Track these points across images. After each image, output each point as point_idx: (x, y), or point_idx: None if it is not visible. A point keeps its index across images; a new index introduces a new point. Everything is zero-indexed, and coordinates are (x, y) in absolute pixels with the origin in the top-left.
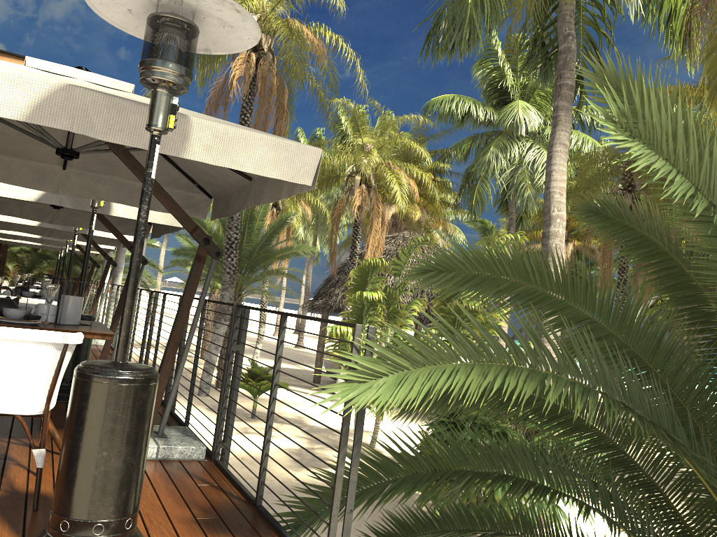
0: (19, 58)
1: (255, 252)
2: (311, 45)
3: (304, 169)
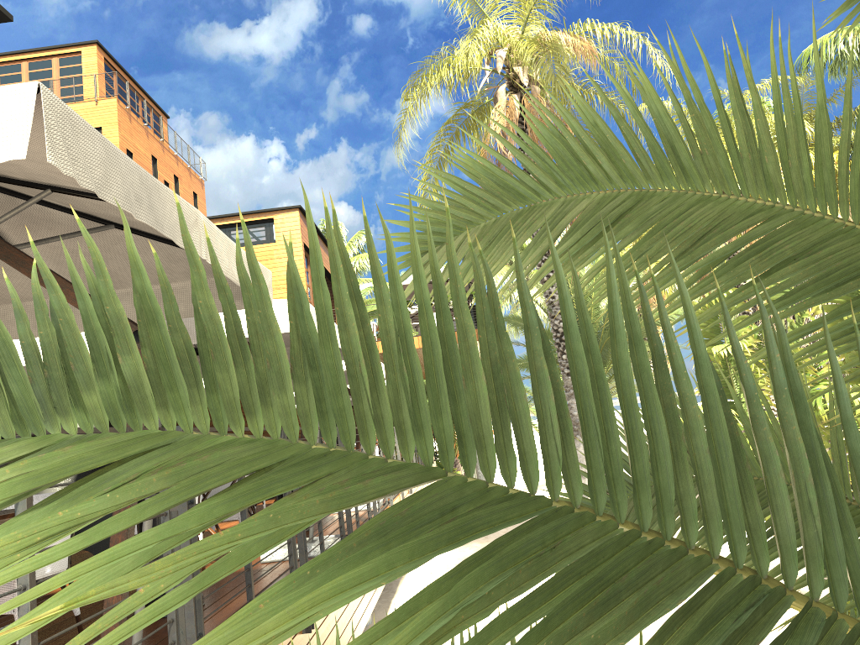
0: (291, 209)
1: (600, 338)
2: (575, 50)
3: (8, 132)
